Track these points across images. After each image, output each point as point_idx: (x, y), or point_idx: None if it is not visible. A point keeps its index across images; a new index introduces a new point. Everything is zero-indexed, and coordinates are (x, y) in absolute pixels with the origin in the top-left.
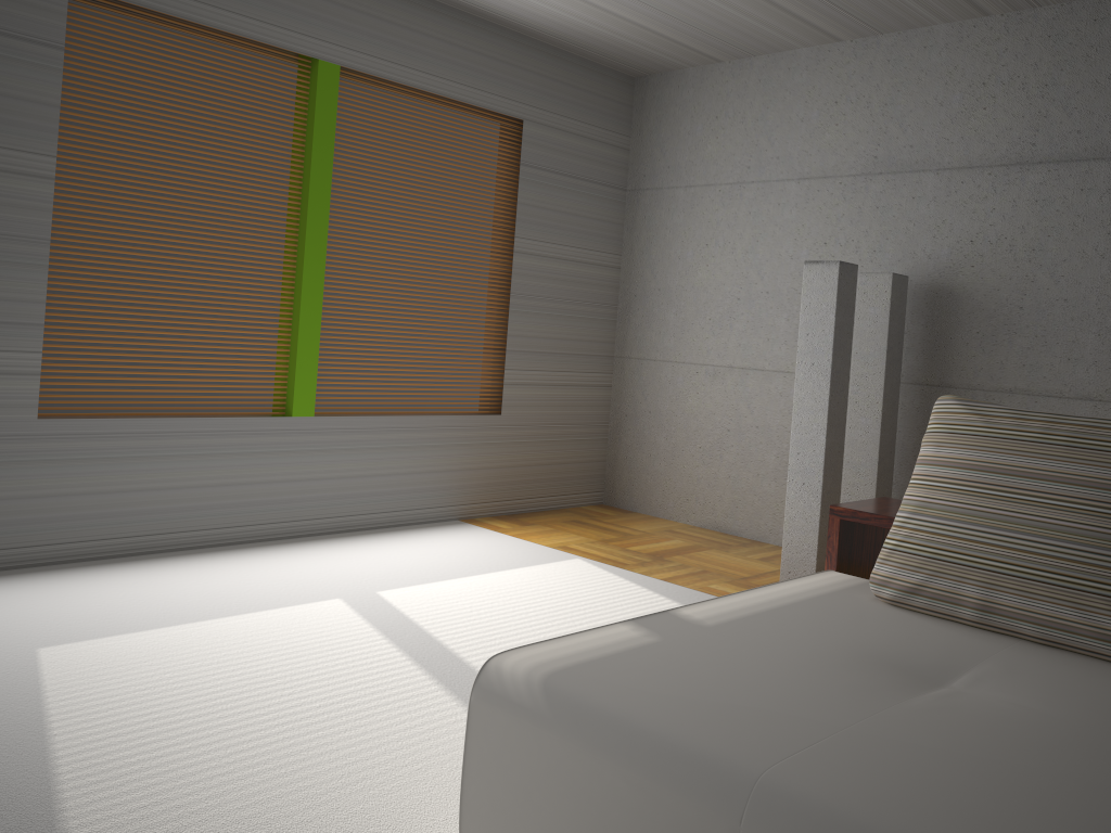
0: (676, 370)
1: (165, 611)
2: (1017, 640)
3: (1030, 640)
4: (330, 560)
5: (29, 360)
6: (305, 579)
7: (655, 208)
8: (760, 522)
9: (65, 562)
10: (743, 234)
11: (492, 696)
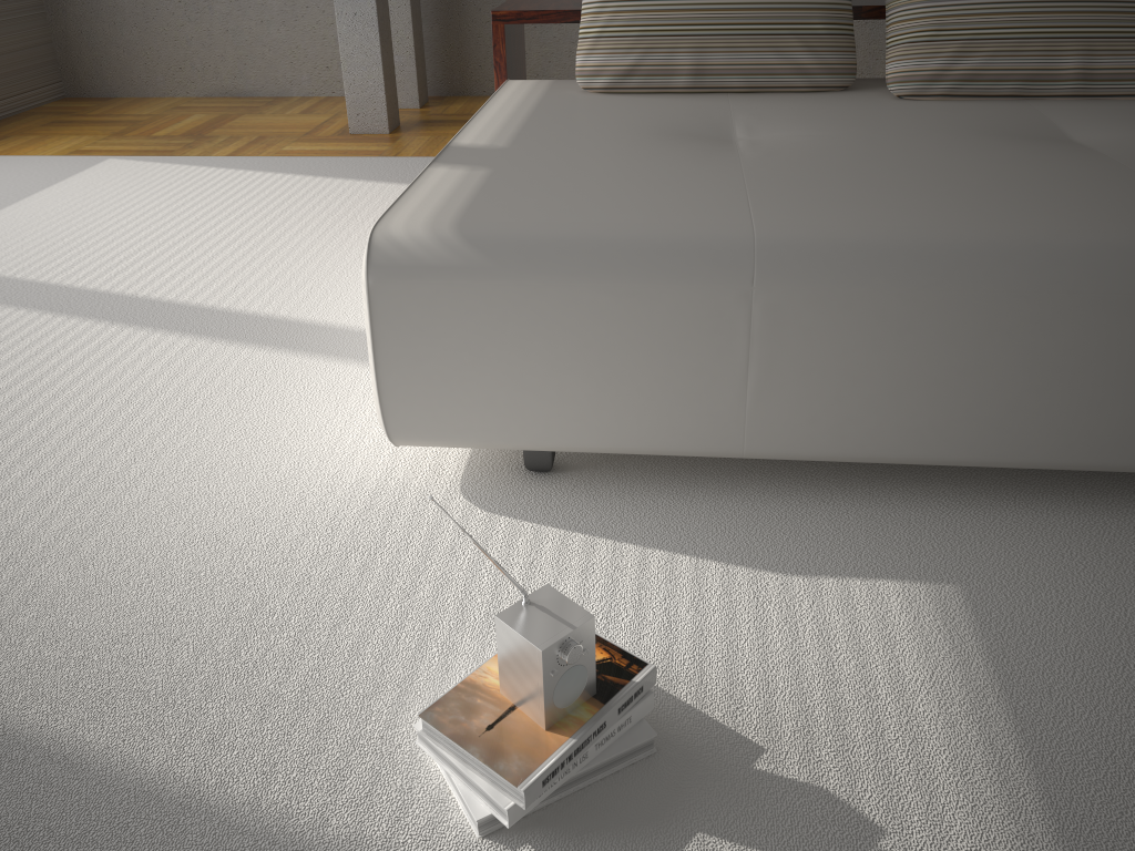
0: None
1: None
2: (725, 95)
3: (734, 92)
4: None
5: None
6: None
7: None
8: (277, 75)
9: None
10: None
11: (400, 271)
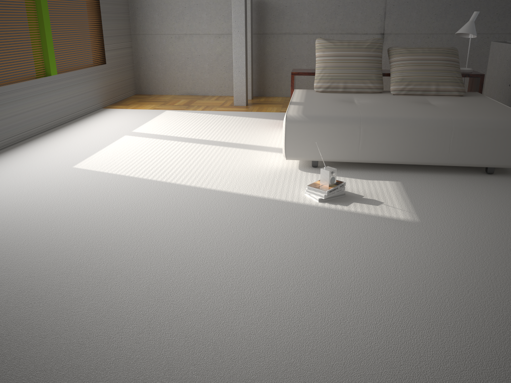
0: (162, 37)
1: (82, 150)
2: (351, 93)
3: (353, 93)
4: (93, 127)
5: None
6: (101, 134)
7: None
8: (204, 89)
9: (1, 149)
10: None
11: (292, 121)
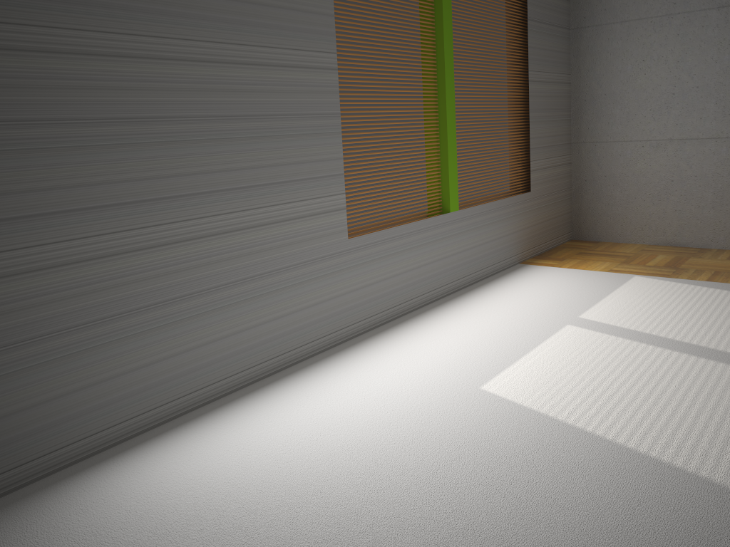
0: (625, 146)
1: (493, 350)
2: None
3: None
4: (508, 301)
5: (340, 200)
6: (522, 316)
7: (596, 39)
8: (702, 236)
9: (369, 330)
10: (674, 50)
11: None
